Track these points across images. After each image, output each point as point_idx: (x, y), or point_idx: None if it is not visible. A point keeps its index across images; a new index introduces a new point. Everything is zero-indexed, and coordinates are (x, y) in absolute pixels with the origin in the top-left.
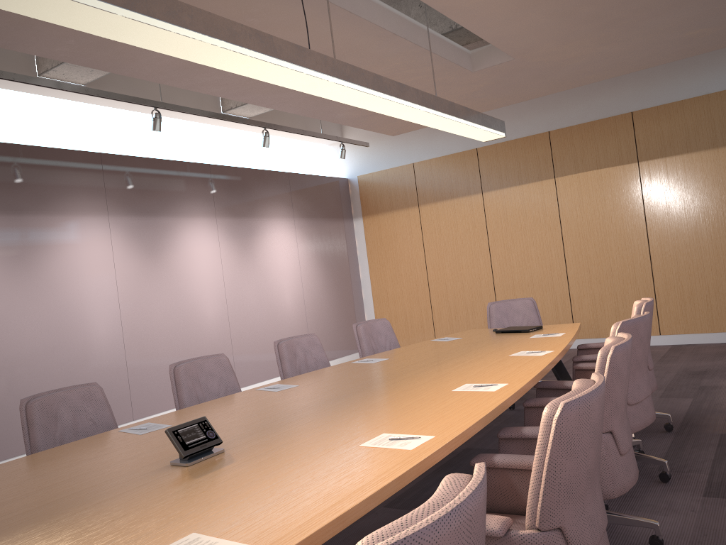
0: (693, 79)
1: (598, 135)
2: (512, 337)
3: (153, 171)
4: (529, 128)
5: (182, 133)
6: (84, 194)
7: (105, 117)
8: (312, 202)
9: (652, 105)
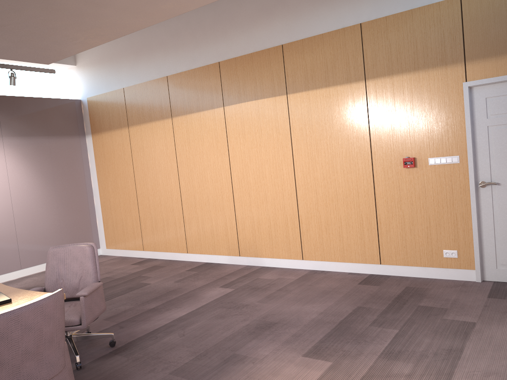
0: (332, 12)
1: (256, 67)
2: None
3: None
4: (205, 58)
5: None
6: None
7: None
8: (29, 122)
9: (298, 38)
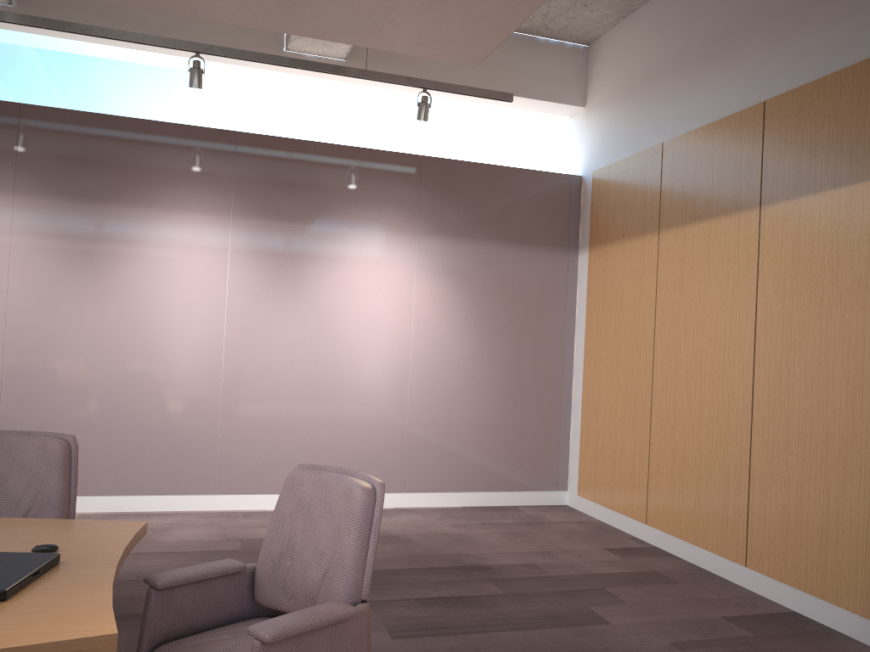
0: None
1: None
2: None
3: (115, 135)
4: None
5: (226, 85)
6: None
7: (81, 57)
8: (472, 211)
9: None
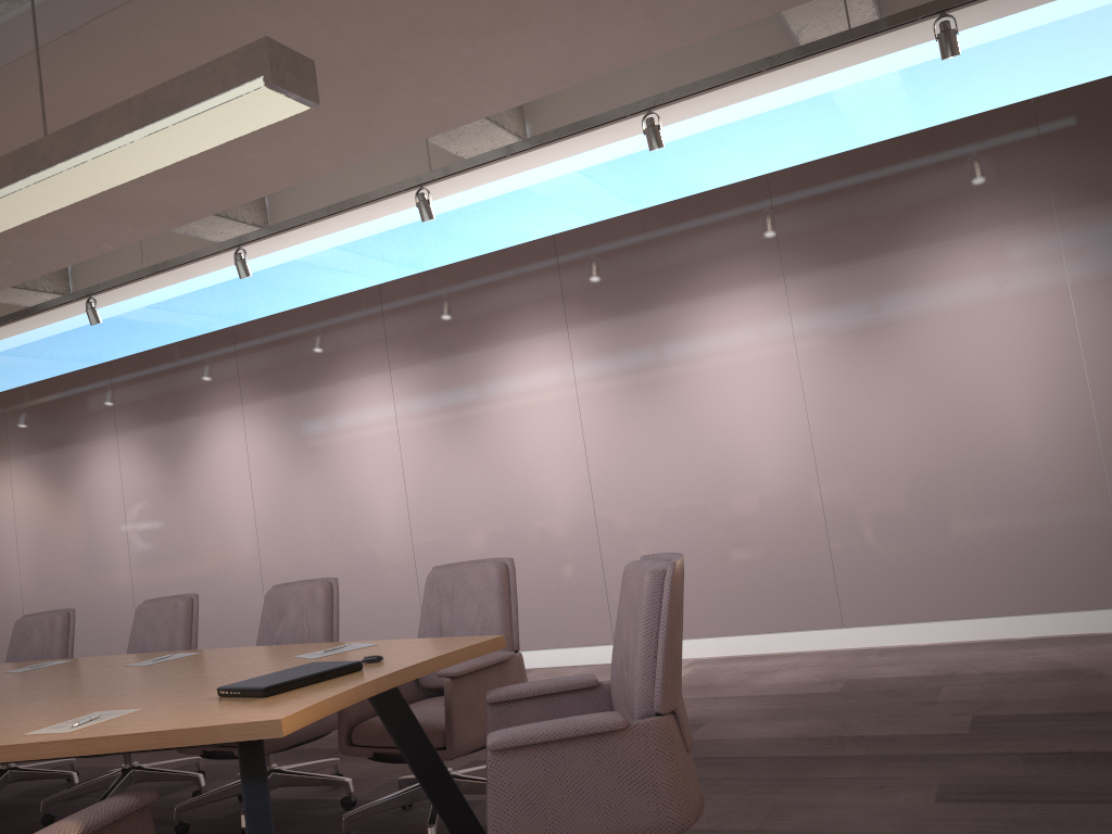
0: None
1: None
2: (172, 695)
3: (642, 232)
4: None
5: (754, 124)
6: (532, 305)
7: (604, 163)
8: None
9: None
